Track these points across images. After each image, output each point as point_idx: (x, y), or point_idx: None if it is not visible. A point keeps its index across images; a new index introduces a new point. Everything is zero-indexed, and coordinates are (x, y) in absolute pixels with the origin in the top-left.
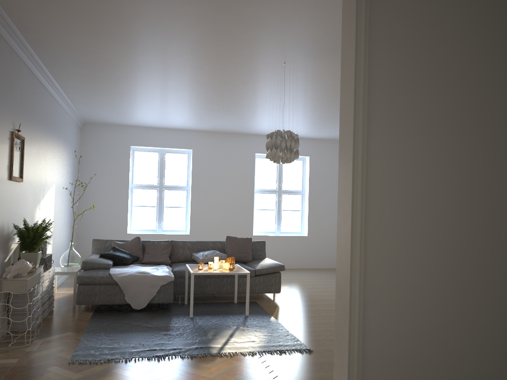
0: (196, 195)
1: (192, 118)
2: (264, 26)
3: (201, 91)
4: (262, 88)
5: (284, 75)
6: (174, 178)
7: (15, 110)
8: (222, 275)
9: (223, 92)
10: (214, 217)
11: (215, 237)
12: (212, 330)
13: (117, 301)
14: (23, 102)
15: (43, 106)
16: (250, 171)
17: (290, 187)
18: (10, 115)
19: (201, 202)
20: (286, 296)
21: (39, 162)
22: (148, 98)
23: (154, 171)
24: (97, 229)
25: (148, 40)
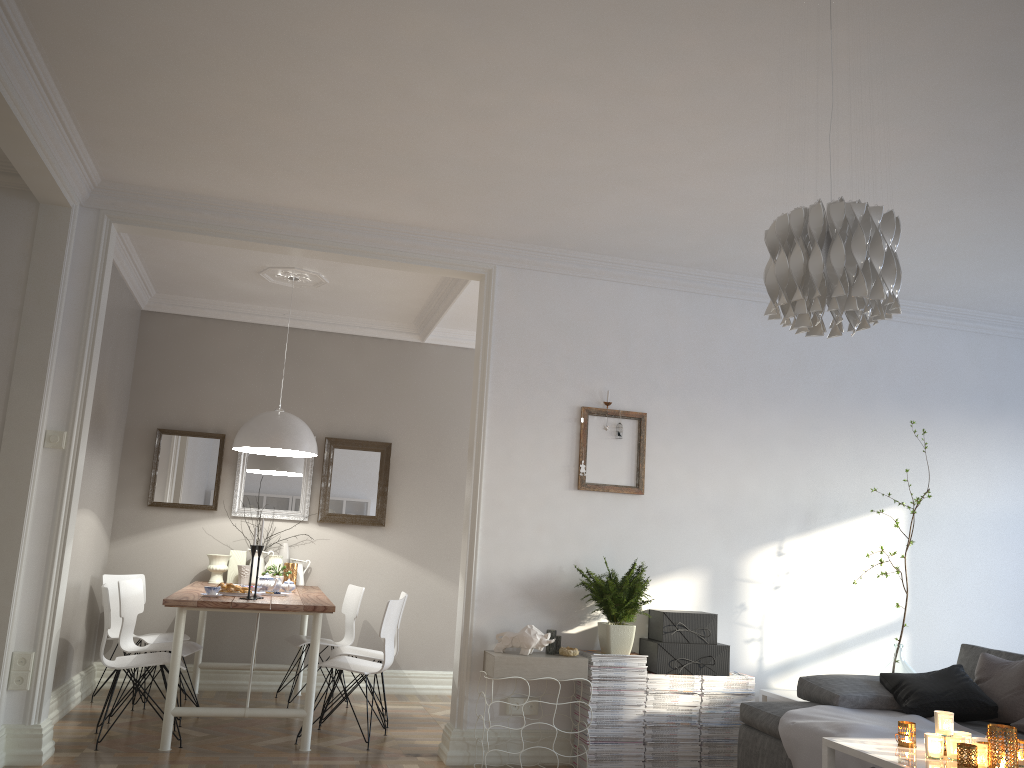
0: None
1: None
2: (510, 4)
3: None
4: None
5: (830, 17)
6: None
7: (596, 370)
8: None
9: None
10: None
11: None
12: None
13: None
14: (639, 352)
15: (776, 344)
16: None
17: None
18: (573, 381)
19: None
20: None
21: (766, 457)
22: None
23: None
24: None
25: (596, 160)
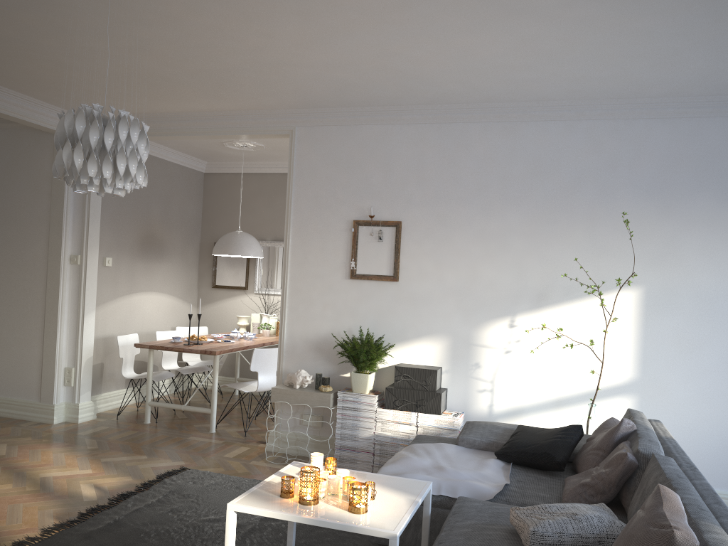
0: None
1: None
2: None
3: None
4: None
5: None
6: None
7: (365, 193)
8: None
9: None
10: None
11: None
12: None
13: None
14: (398, 176)
15: (516, 155)
16: None
17: None
18: (349, 202)
19: None
20: None
21: (503, 249)
22: (633, 34)
23: None
24: None
25: (238, 57)
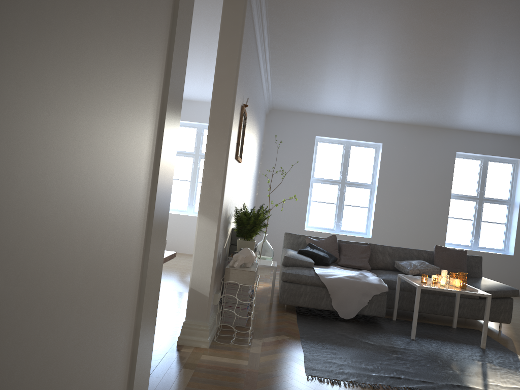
0: (383, 195)
1: (395, 106)
2: None
3: (430, 71)
4: (516, 66)
5: None
6: (357, 174)
7: (245, 83)
8: (438, 292)
9: (458, 71)
10: (400, 222)
11: (400, 244)
12: (452, 362)
13: (322, 306)
14: (248, 76)
15: (255, 84)
16: (448, 173)
17: (494, 194)
18: (242, 87)
19: (387, 203)
20: (512, 328)
21: (248, 144)
22: (359, 80)
23: (337, 165)
24: (274, 222)
25: None
